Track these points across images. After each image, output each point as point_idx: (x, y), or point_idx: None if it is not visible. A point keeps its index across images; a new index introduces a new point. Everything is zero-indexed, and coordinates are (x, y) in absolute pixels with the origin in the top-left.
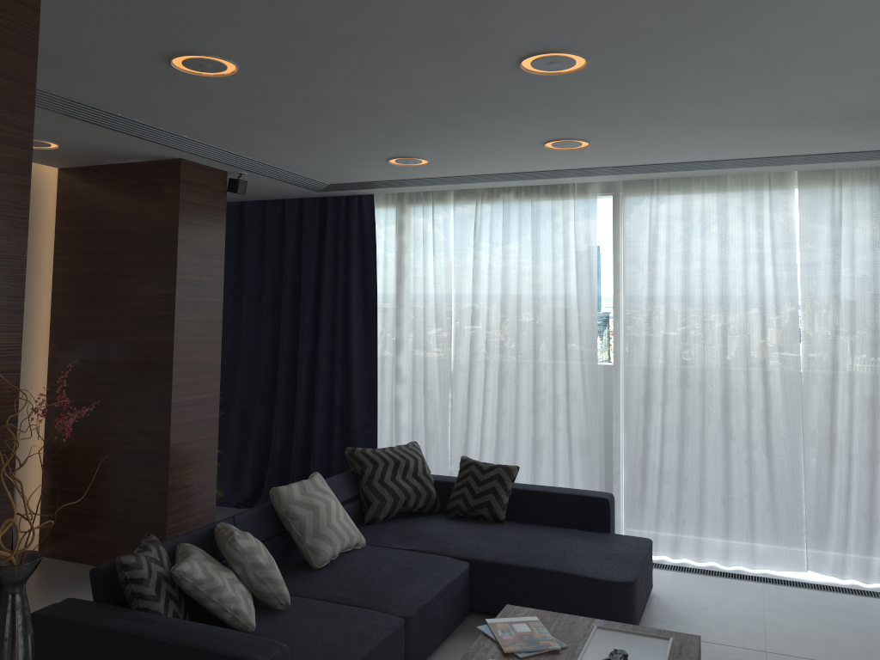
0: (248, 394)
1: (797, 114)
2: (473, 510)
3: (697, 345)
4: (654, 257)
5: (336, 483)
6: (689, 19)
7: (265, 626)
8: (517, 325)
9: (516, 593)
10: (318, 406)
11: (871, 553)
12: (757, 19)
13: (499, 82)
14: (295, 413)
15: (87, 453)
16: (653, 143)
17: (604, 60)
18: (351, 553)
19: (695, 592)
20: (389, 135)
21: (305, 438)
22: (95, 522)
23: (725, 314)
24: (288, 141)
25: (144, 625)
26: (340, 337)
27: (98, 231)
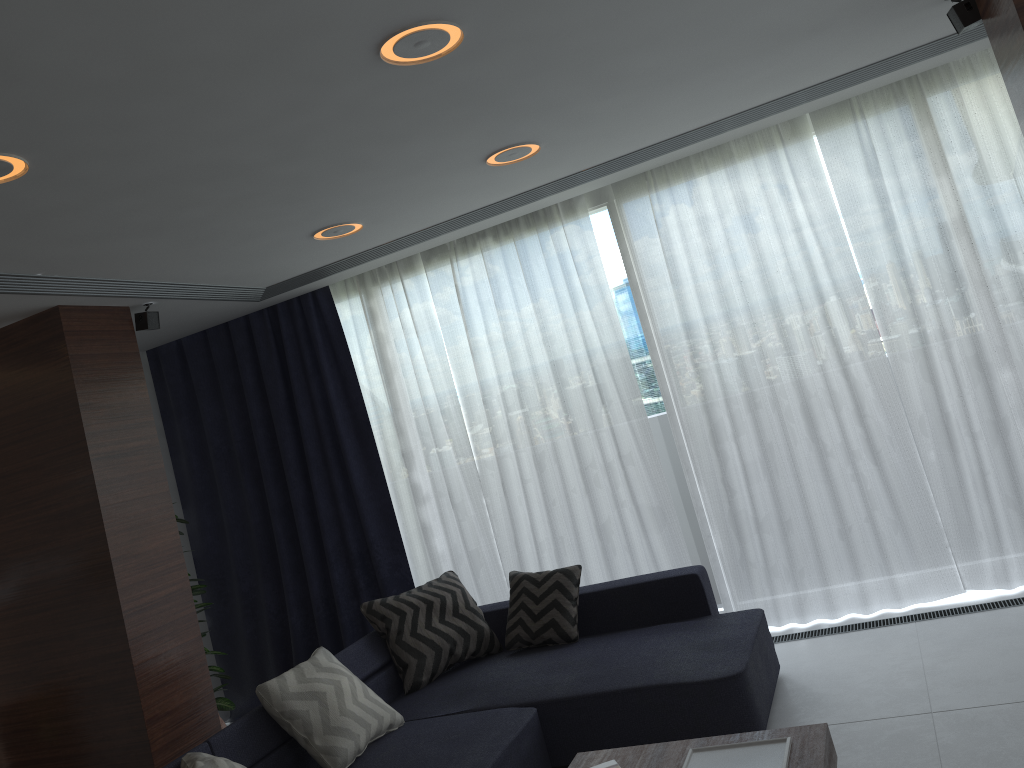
0: (246, 570)
1: (765, 34)
2: (536, 636)
3: (755, 355)
4: (673, 263)
5: (356, 652)
6: None
7: None
8: (539, 392)
9: (605, 729)
10: (332, 561)
11: None
12: None
13: (374, 90)
14: (307, 578)
15: (37, 706)
16: (617, 124)
17: (483, 21)
18: (383, 740)
19: (835, 659)
20: (290, 202)
21: (328, 605)
22: None
23: (776, 306)
24: (171, 245)
25: None
26: (336, 468)
27: None
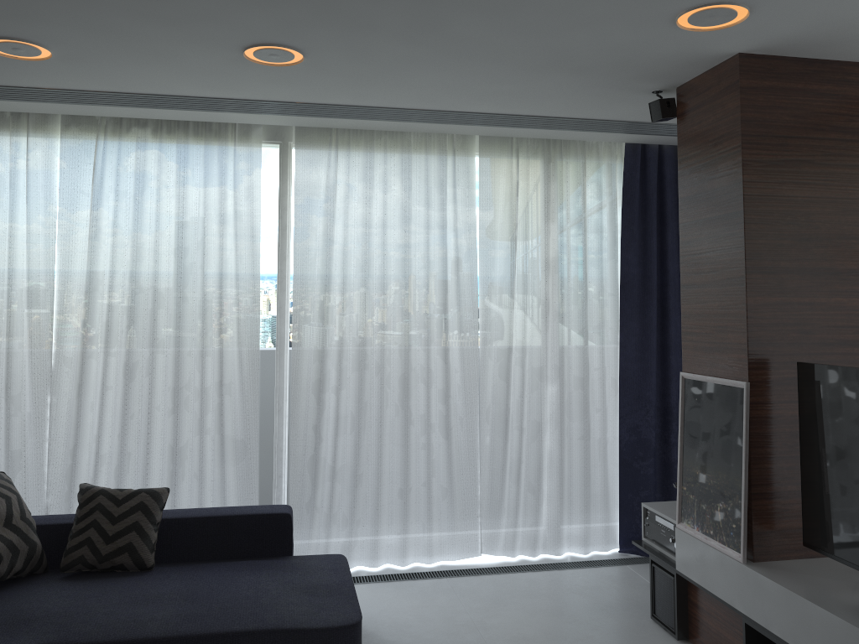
0: None
1: (554, 54)
2: (106, 559)
3: (375, 321)
4: (332, 219)
5: None
6: None
7: None
8: (154, 300)
9: None
10: None
11: (538, 525)
12: None
13: None
14: None
15: None
16: (376, 72)
17: None
18: None
19: (390, 607)
20: None
21: None
22: None
23: (408, 285)
24: None
25: None
26: None
27: None
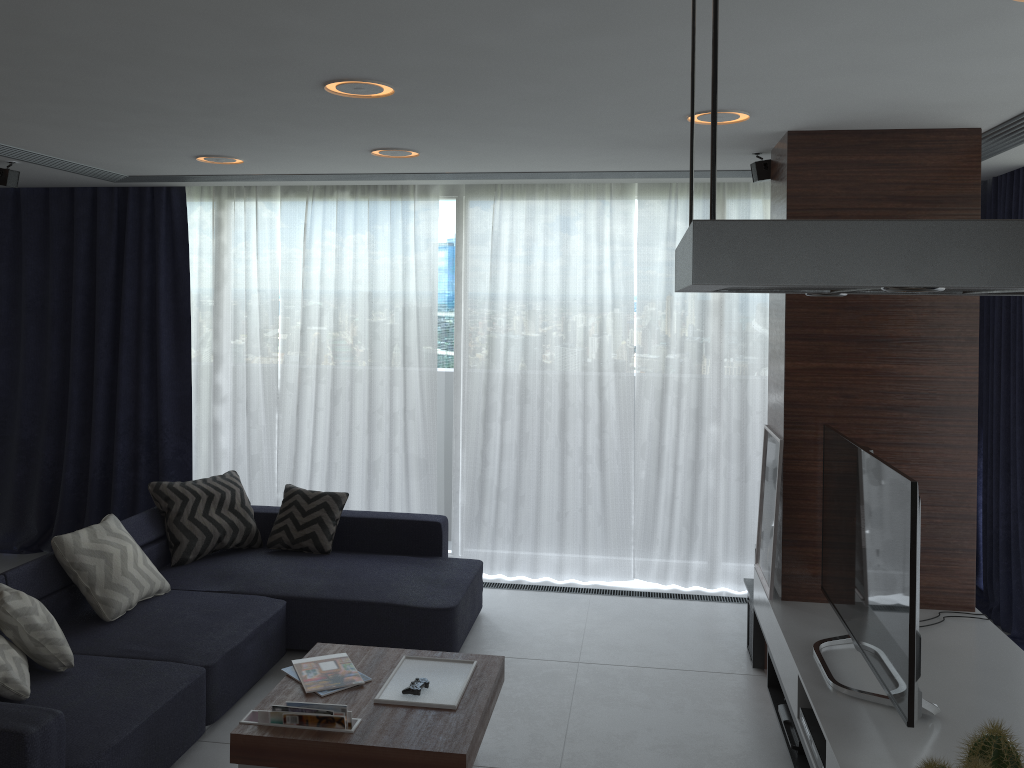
0: (31, 419)
1: (618, 140)
2: (296, 542)
3: (537, 360)
4: (496, 267)
5: (137, 523)
6: (487, 64)
7: (42, 692)
8: (352, 338)
9: (337, 628)
10: (120, 433)
11: (691, 558)
12: (552, 69)
13: (306, 100)
14: (91, 441)
15: None
16: (486, 156)
17: (413, 89)
18: (151, 601)
19: (524, 609)
20: (192, 136)
21: (105, 469)
22: None
23: (565, 328)
24: (67, 136)
25: None
26: (146, 352)
27: None
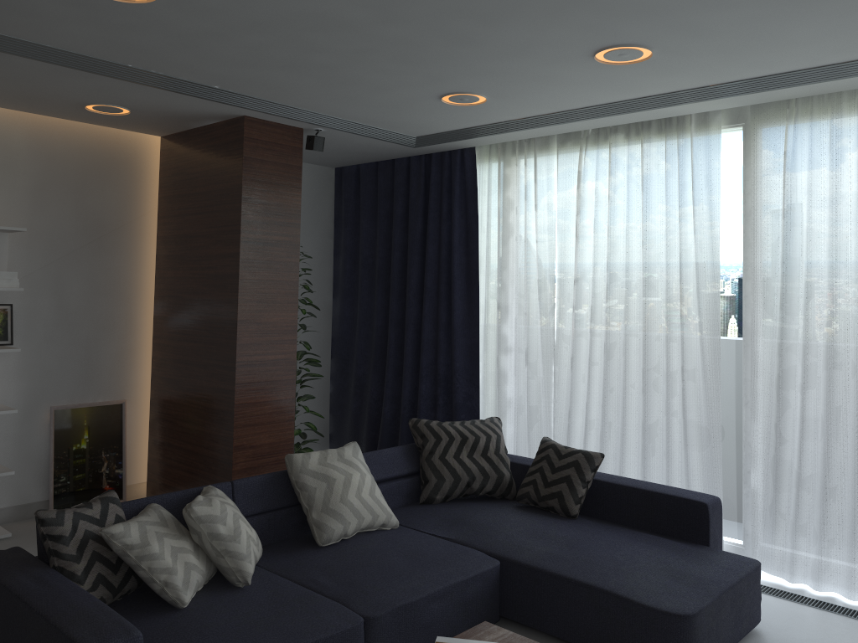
0: (364, 359)
1: None
2: (542, 500)
3: (851, 314)
4: (789, 200)
5: (390, 456)
6: None
7: (203, 604)
8: (626, 288)
9: (552, 606)
10: (422, 375)
11: None
12: None
13: None
14: (402, 381)
15: (177, 407)
16: (739, 41)
17: None
18: (372, 534)
19: (823, 640)
20: (406, 63)
21: (413, 408)
22: (183, 474)
23: None
24: (315, 83)
25: (35, 586)
26: (444, 302)
27: (186, 194)
